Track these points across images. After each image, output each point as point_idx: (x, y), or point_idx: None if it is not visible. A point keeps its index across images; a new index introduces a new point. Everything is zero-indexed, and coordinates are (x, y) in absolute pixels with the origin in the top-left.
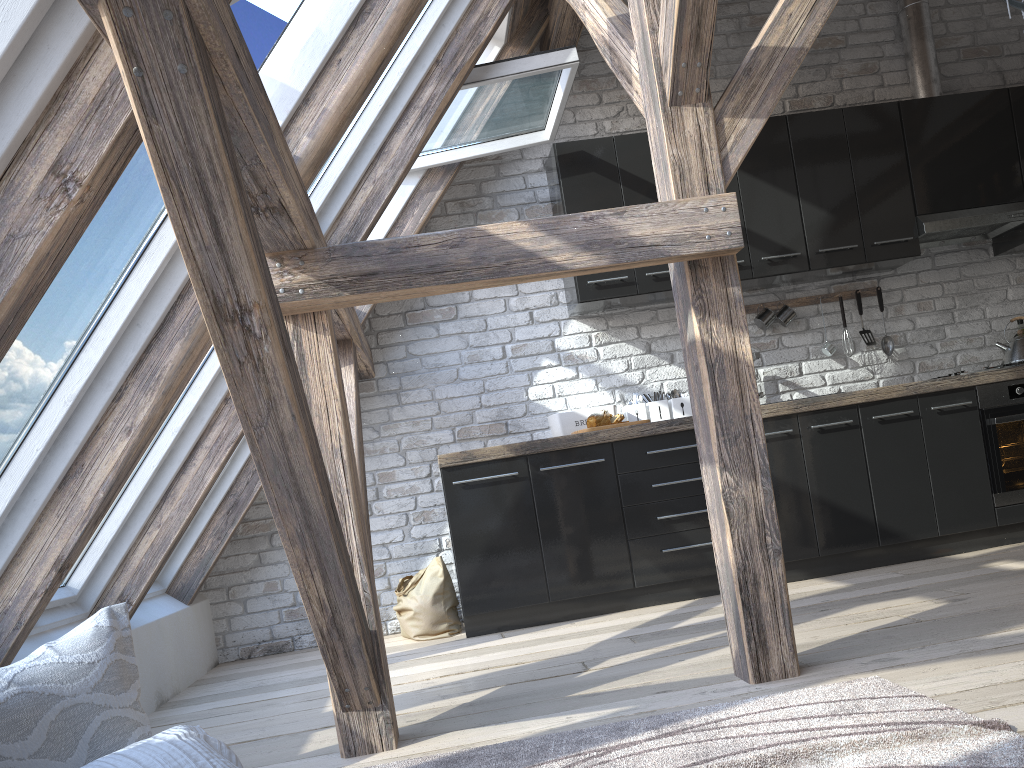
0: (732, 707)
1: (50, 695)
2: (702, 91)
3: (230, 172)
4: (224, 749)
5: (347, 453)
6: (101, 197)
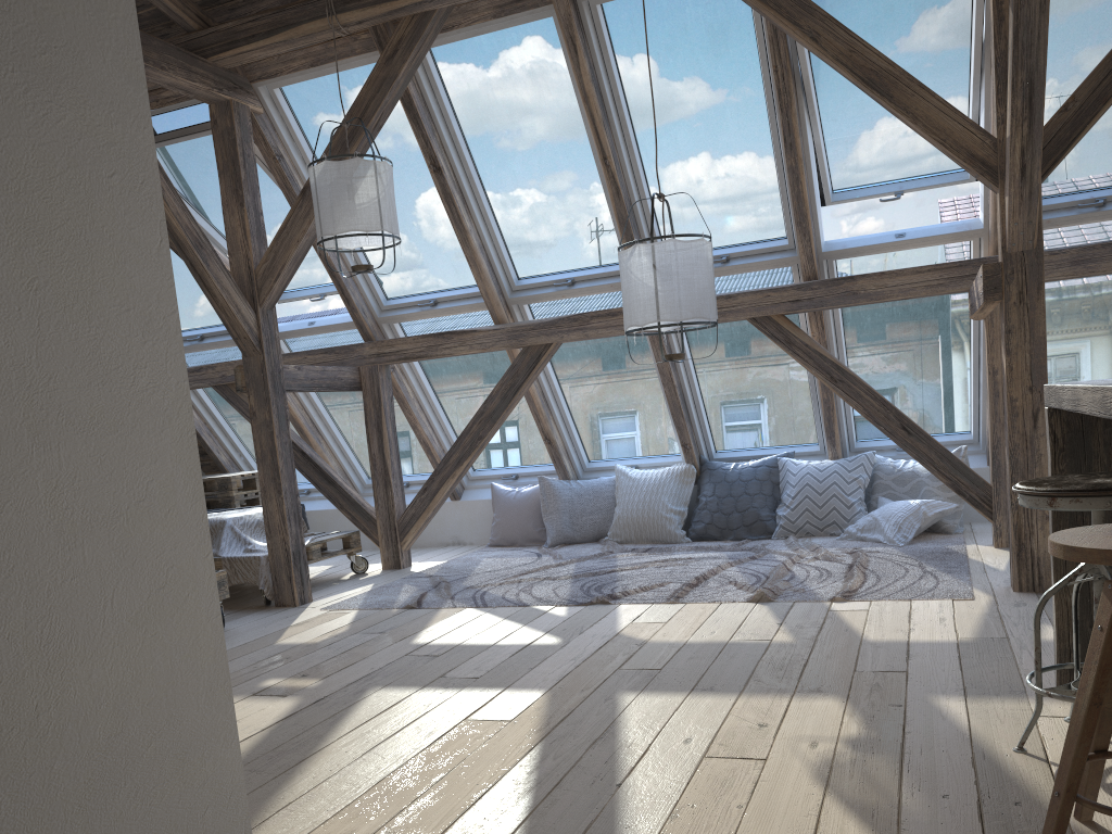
0: (955, 579)
1: (917, 475)
2: (991, 185)
3: (779, 346)
4: (921, 512)
5: (988, 394)
6: (821, 331)
